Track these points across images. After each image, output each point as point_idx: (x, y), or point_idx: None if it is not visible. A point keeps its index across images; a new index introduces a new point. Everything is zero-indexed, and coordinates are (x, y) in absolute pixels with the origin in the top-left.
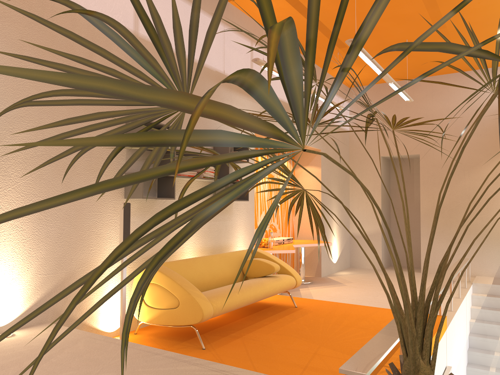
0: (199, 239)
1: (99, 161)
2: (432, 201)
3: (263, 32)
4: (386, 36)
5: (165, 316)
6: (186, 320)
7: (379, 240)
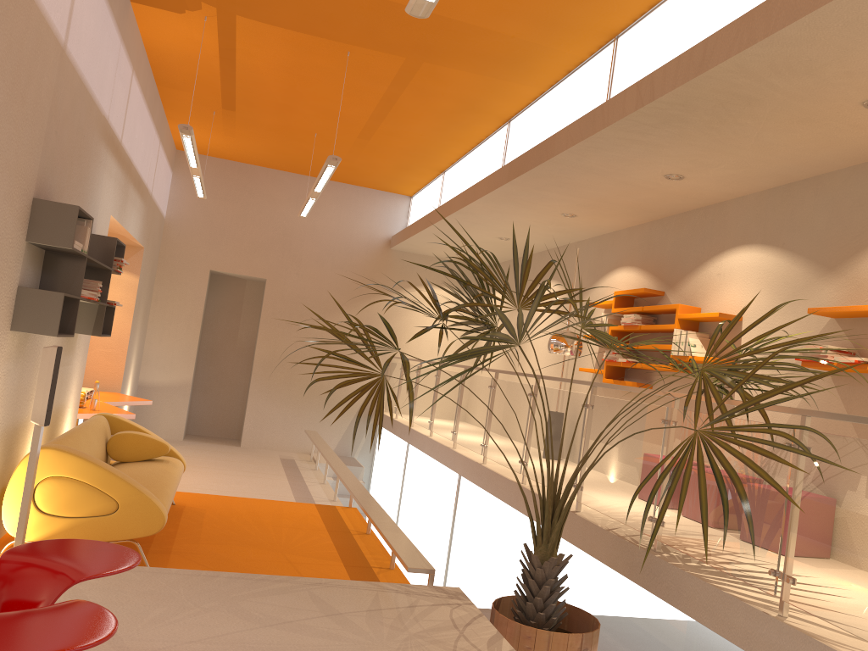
0: None
1: (4, 266)
2: (273, 348)
3: (142, 55)
4: (297, 121)
5: (85, 528)
6: (130, 531)
7: (186, 396)
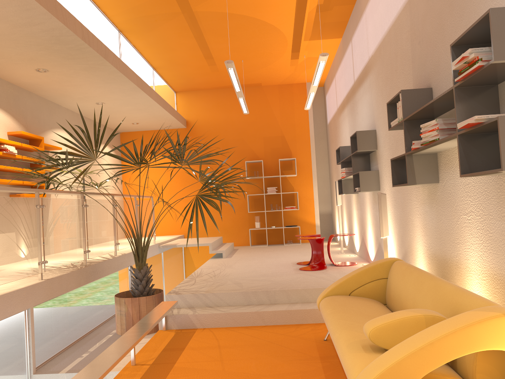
0: (487, 253)
1: None
2: None
3: None
4: None
5: None
6: None
7: None
